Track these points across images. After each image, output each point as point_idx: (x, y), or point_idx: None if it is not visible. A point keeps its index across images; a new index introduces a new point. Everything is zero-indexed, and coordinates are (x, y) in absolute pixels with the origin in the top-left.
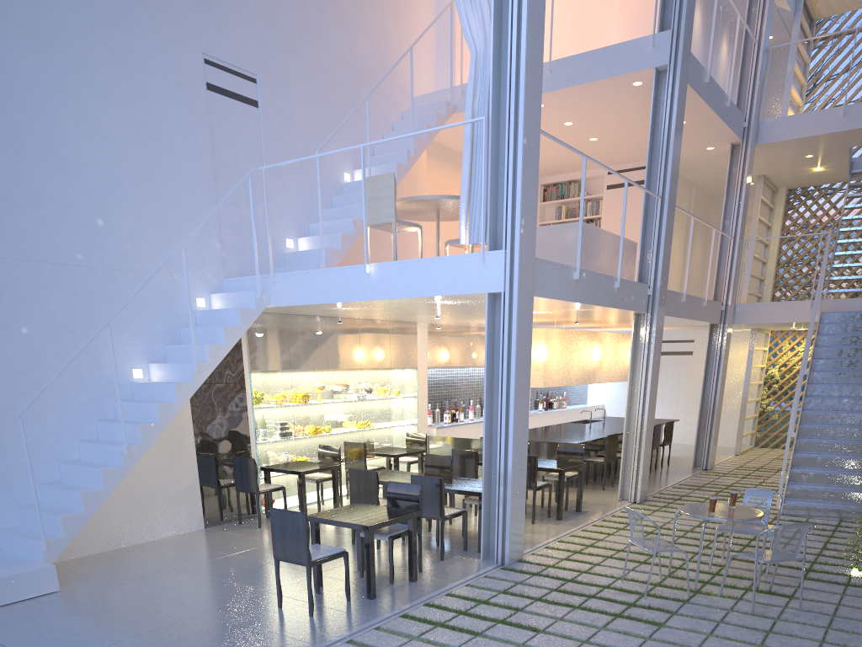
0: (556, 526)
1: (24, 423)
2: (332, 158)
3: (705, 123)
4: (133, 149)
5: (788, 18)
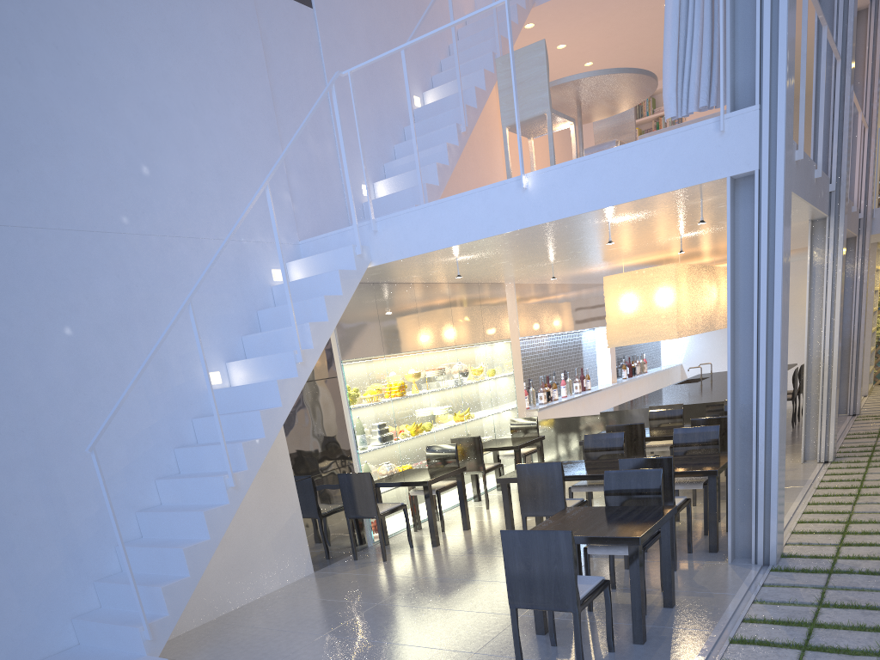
0: None
1: (85, 463)
2: (400, 77)
3: None
4: (173, 65)
5: None
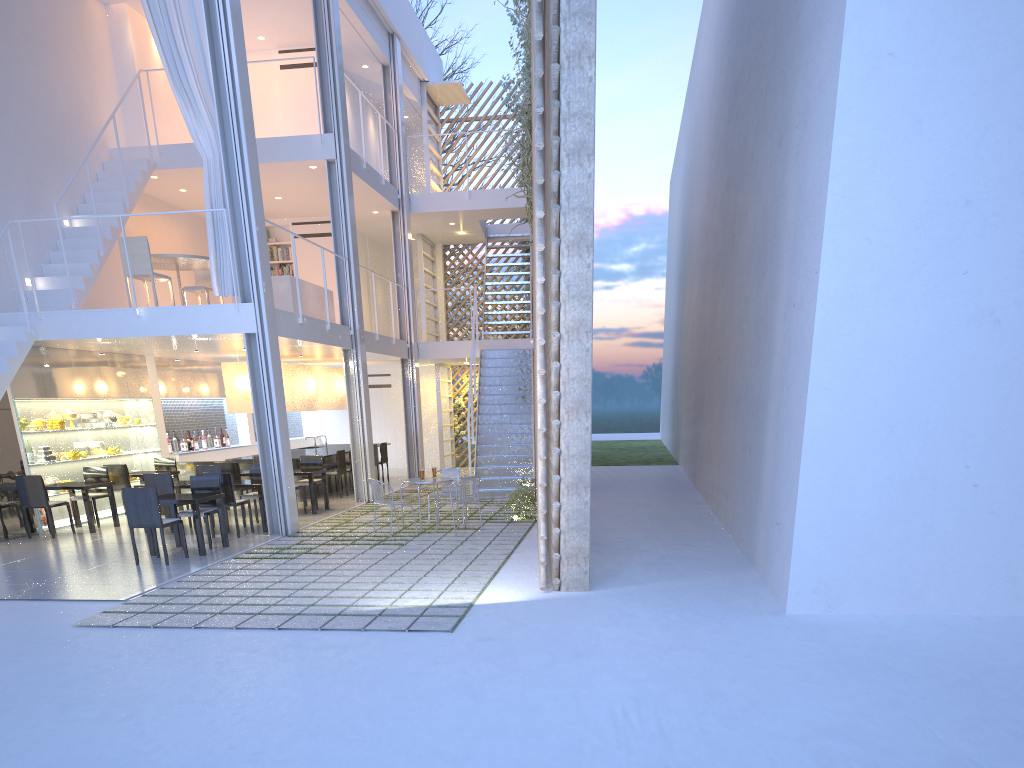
0: (315, 516)
1: None
2: (52, 205)
3: (369, 196)
4: None
5: (417, 106)
